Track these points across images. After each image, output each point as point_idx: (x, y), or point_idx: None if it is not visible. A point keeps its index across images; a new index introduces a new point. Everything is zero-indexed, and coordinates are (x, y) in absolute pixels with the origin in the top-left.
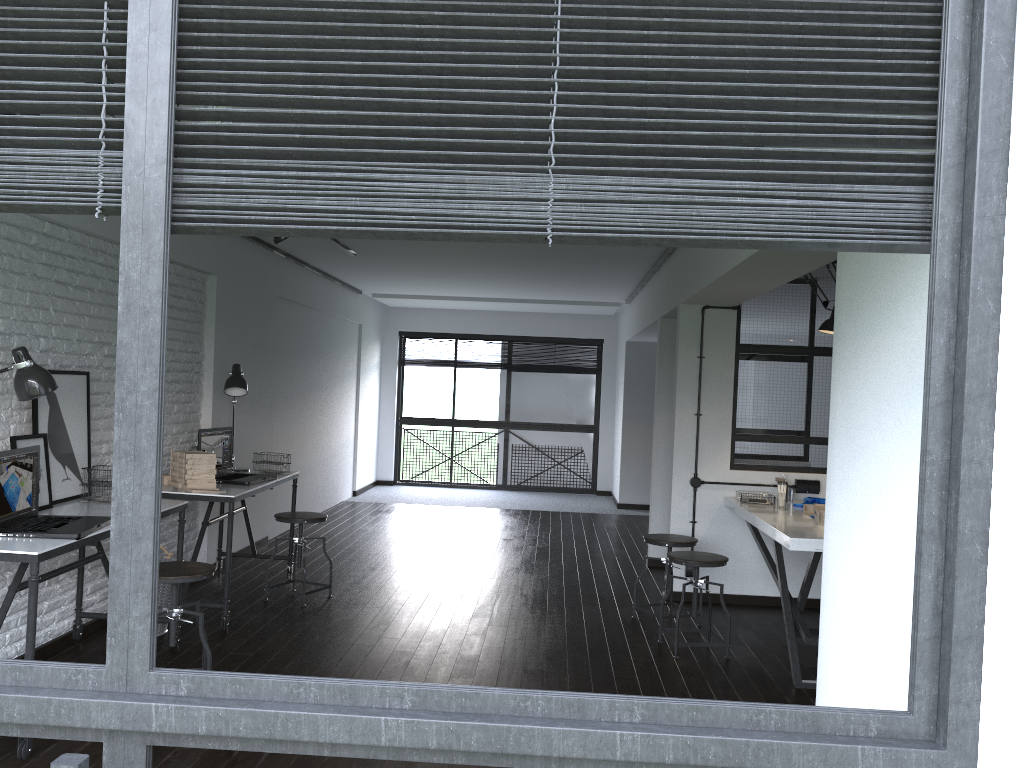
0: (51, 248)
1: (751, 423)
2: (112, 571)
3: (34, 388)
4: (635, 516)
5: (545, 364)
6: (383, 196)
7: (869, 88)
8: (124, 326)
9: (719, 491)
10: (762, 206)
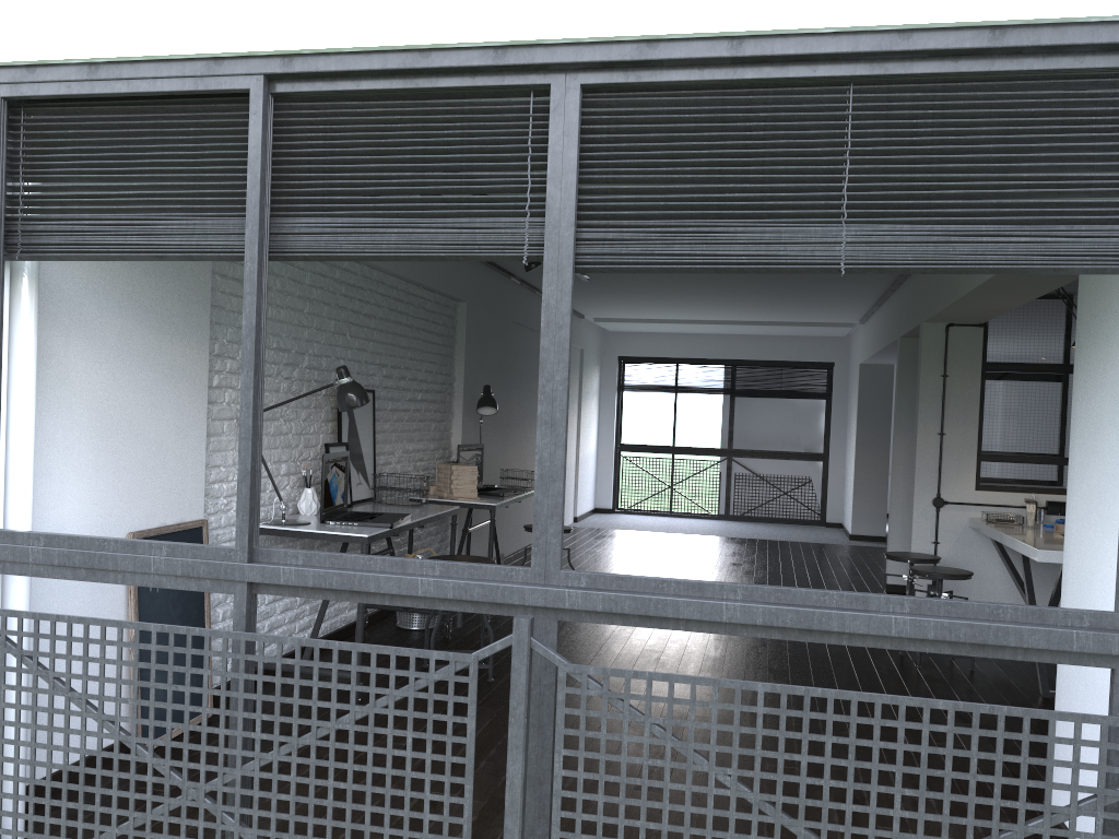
0: (348, 281)
1: (998, 443)
2: (535, 502)
3: (353, 400)
4: (869, 547)
5: (770, 389)
6: (722, 243)
7: (1086, 154)
8: (545, 336)
9: (963, 512)
10: (1002, 243)
